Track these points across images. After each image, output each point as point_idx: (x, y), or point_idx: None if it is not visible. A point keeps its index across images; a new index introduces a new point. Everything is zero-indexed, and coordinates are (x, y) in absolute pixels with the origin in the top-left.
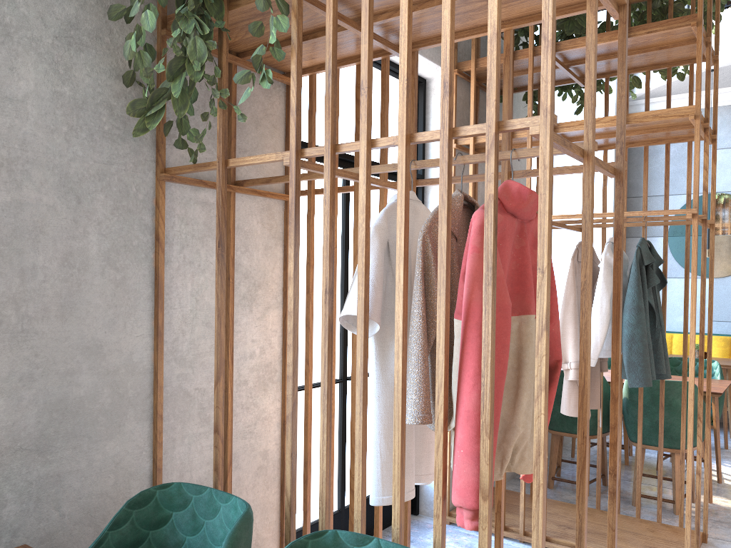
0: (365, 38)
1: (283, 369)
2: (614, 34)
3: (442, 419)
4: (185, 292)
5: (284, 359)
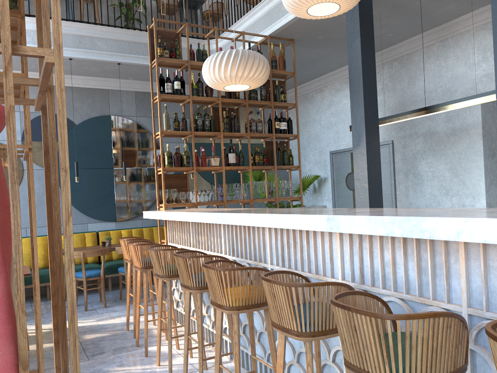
0: None
1: None
2: None
3: None
4: None
5: None
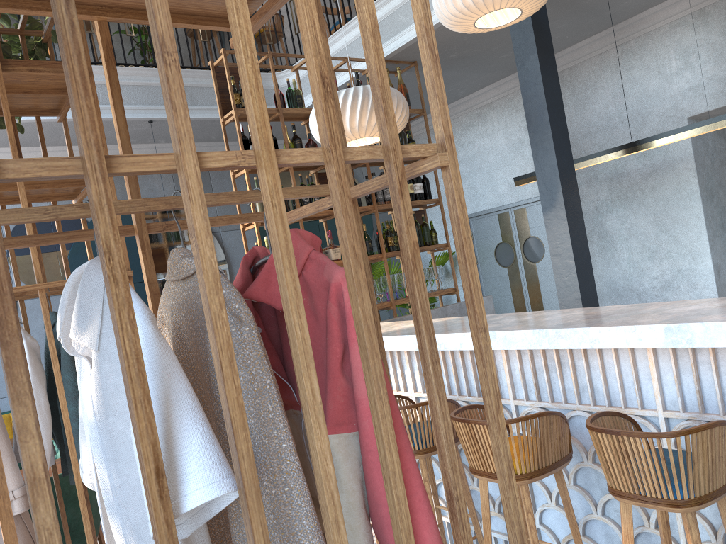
0: None
1: None
2: None
3: None
4: None
5: None
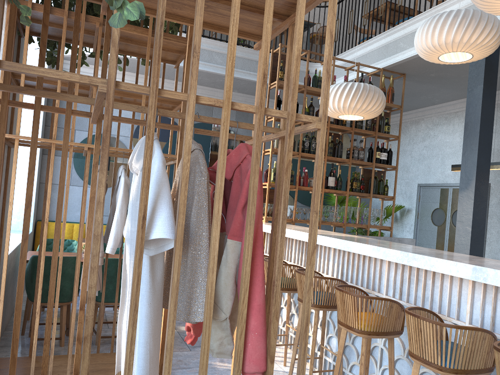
0: (200, 12)
1: None
2: (144, 30)
3: (245, 314)
4: None
5: None
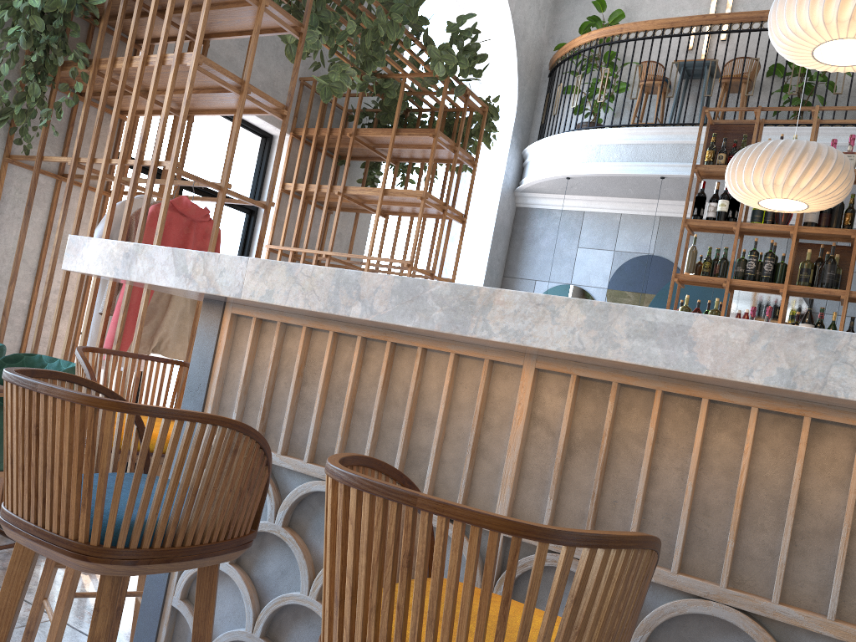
0: (115, 105)
1: (80, 308)
2: (390, 131)
3: (107, 305)
4: (10, 235)
5: (83, 302)
